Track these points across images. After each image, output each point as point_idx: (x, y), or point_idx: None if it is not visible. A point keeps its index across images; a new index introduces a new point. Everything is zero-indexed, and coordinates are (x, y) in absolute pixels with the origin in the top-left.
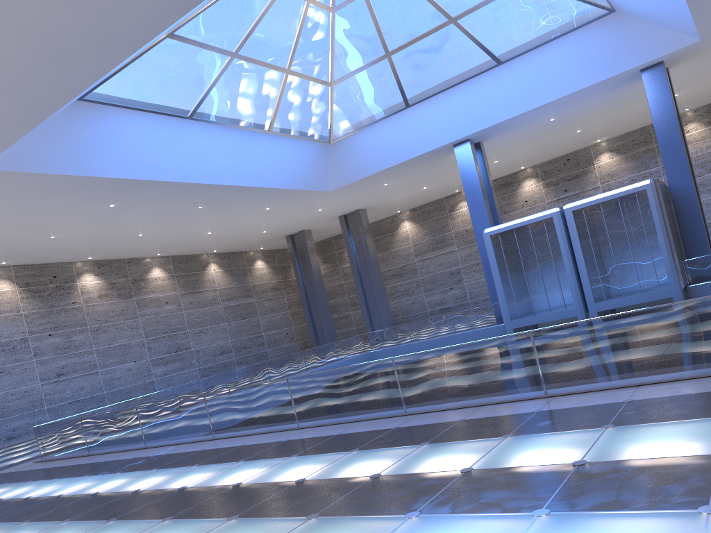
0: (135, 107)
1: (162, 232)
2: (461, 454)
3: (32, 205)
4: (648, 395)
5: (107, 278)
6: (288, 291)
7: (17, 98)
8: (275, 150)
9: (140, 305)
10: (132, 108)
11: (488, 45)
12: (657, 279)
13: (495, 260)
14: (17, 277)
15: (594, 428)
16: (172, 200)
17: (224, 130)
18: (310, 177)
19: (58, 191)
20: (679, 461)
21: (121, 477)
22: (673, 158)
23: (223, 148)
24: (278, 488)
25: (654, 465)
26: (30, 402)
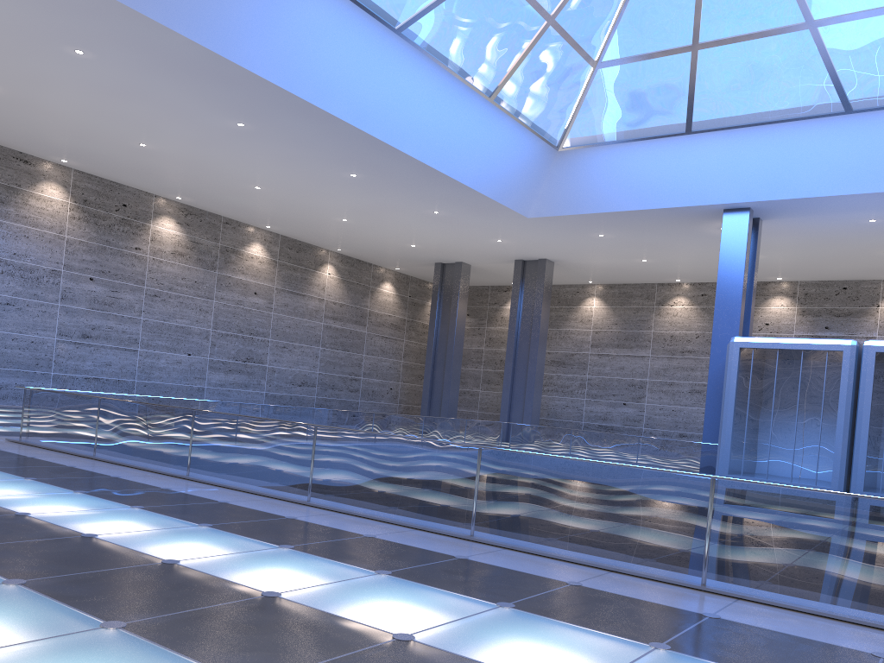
0: None
1: (287, 194)
2: None
3: (133, 79)
4: None
5: (192, 233)
6: (410, 335)
7: None
8: (486, 131)
9: (221, 284)
10: None
11: (844, 79)
12: None
13: (735, 384)
14: (74, 187)
15: None
16: (323, 148)
17: (435, 70)
18: (512, 187)
19: (177, 70)
20: None
21: (142, 519)
22: None
23: (422, 96)
24: None
25: None
26: (33, 359)
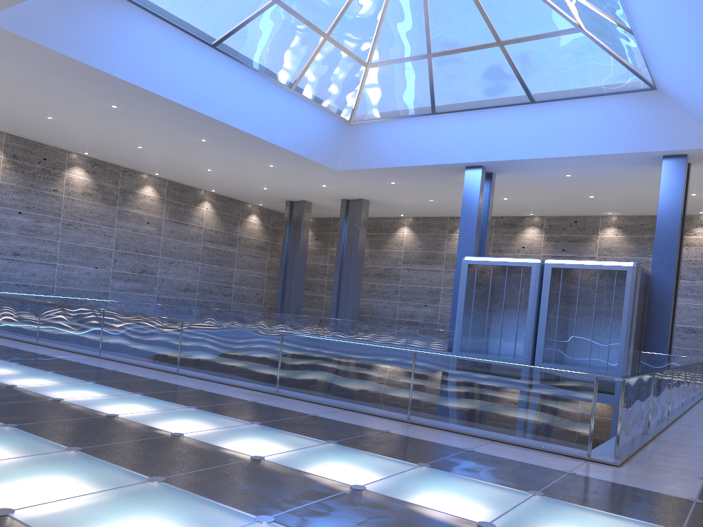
0: (160, 15)
1: (162, 152)
2: (272, 443)
3: (31, 76)
4: (490, 452)
5: (97, 179)
6: (272, 254)
7: None
8: (292, 110)
9: (121, 216)
10: (156, 15)
11: (527, 80)
12: (608, 360)
13: (464, 289)
14: (6, 146)
15: (410, 462)
16: (176, 122)
17: (245, 71)
18: (320, 149)
19: (60, 72)
20: (443, 518)
21: None
22: (664, 251)
23: (239, 88)
24: (84, 415)
25: (417, 513)
26: None
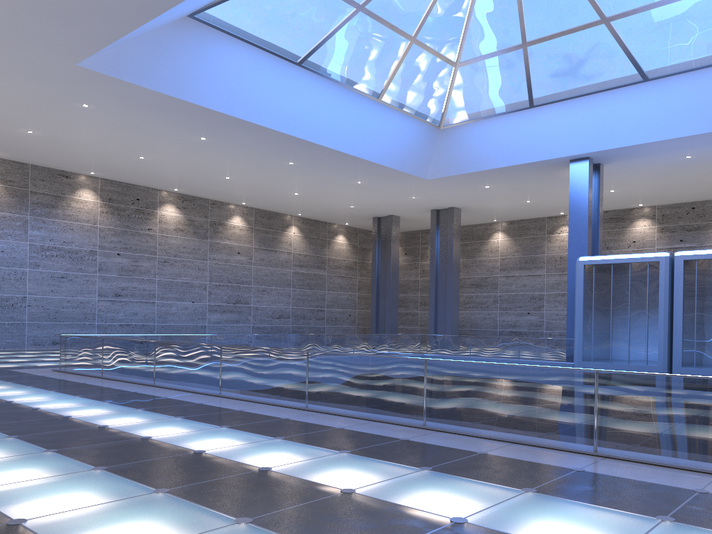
0: (245, 38)
1: (250, 180)
2: (462, 496)
3: (124, 117)
4: None
5: (188, 214)
6: (362, 273)
7: None
8: (380, 122)
9: (212, 249)
10: (241, 39)
11: (638, 56)
12: None
13: (582, 292)
14: (102, 191)
15: (645, 515)
16: (264, 148)
17: (332, 86)
18: (409, 159)
19: (151, 109)
20: None
21: (104, 408)
22: None
23: (326, 105)
24: (235, 471)
25: None
26: (82, 314)
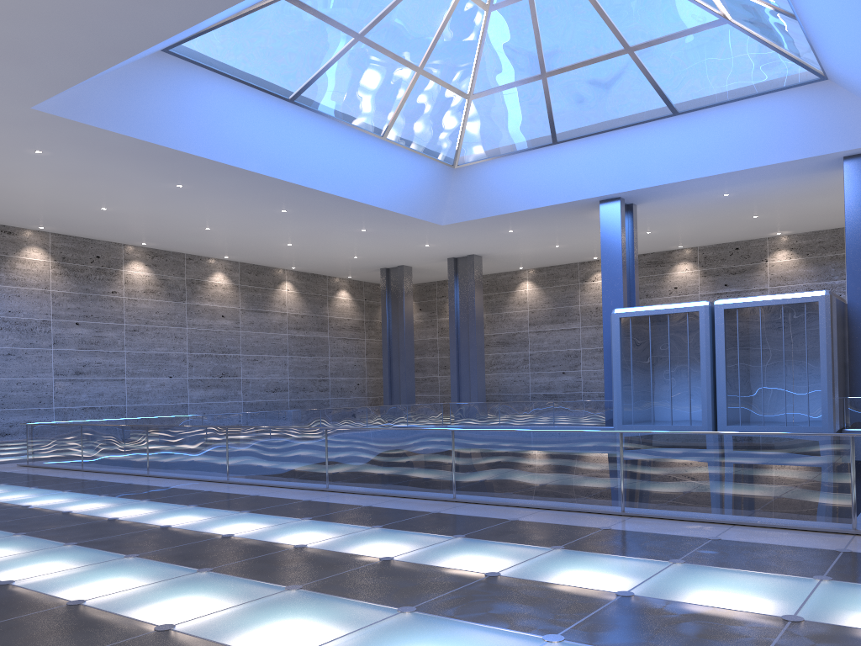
0: (229, 74)
1: (234, 231)
2: (495, 556)
3: (85, 164)
4: (739, 538)
5: (159, 272)
6: (370, 334)
7: (86, 32)
8: (386, 162)
9: (191, 312)
10: (224, 74)
11: (666, 89)
12: (809, 413)
13: (619, 348)
14: (53, 248)
15: (660, 560)
16: (252, 195)
17: (329, 124)
18: (421, 203)
19: (118, 155)
20: (740, 616)
21: (104, 501)
22: (860, 271)
23: (324, 145)
24: (271, 550)
25: (709, 614)
26: (36, 398)
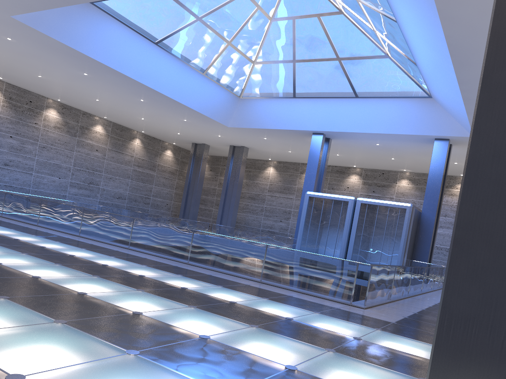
0: (124, 22)
1: (112, 104)
2: (190, 283)
3: (34, 51)
4: (301, 297)
5: (65, 118)
6: (180, 178)
7: None
8: (203, 87)
9: (79, 144)
10: (121, 22)
11: (354, 83)
12: (390, 264)
13: (305, 212)
14: (5, 91)
15: (258, 297)
16: (125, 88)
17: (175, 60)
18: (218, 112)
19: (54, 51)
20: (270, 314)
21: (12, 231)
22: (430, 198)
23: (170, 70)
24: (91, 263)
25: (259, 312)
26: None
